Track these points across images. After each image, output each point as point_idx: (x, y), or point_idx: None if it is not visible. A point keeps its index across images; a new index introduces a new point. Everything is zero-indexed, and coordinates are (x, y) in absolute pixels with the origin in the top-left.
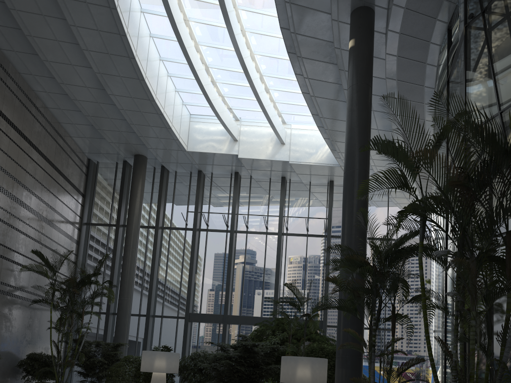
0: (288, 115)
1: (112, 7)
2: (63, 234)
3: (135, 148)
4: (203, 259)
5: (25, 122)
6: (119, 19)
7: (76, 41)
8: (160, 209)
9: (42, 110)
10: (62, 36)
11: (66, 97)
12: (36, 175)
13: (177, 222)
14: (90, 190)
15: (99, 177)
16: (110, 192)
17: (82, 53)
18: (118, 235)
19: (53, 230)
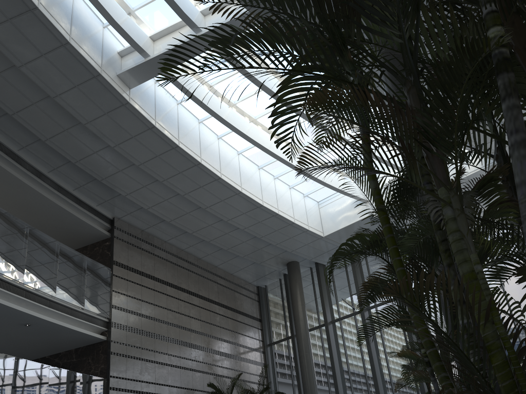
0: None
1: (174, 146)
2: (245, 361)
3: (282, 257)
4: (380, 338)
5: (179, 277)
6: (185, 152)
7: (176, 192)
8: (325, 303)
9: (195, 262)
10: (165, 194)
11: (205, 242)
12: (201, 317)
13: (345, 309)
14: (265, 313)
15: (269, 298)
16: (280, 307)
17: (186, 199)
18: (294, 345)
19: (232, 360)
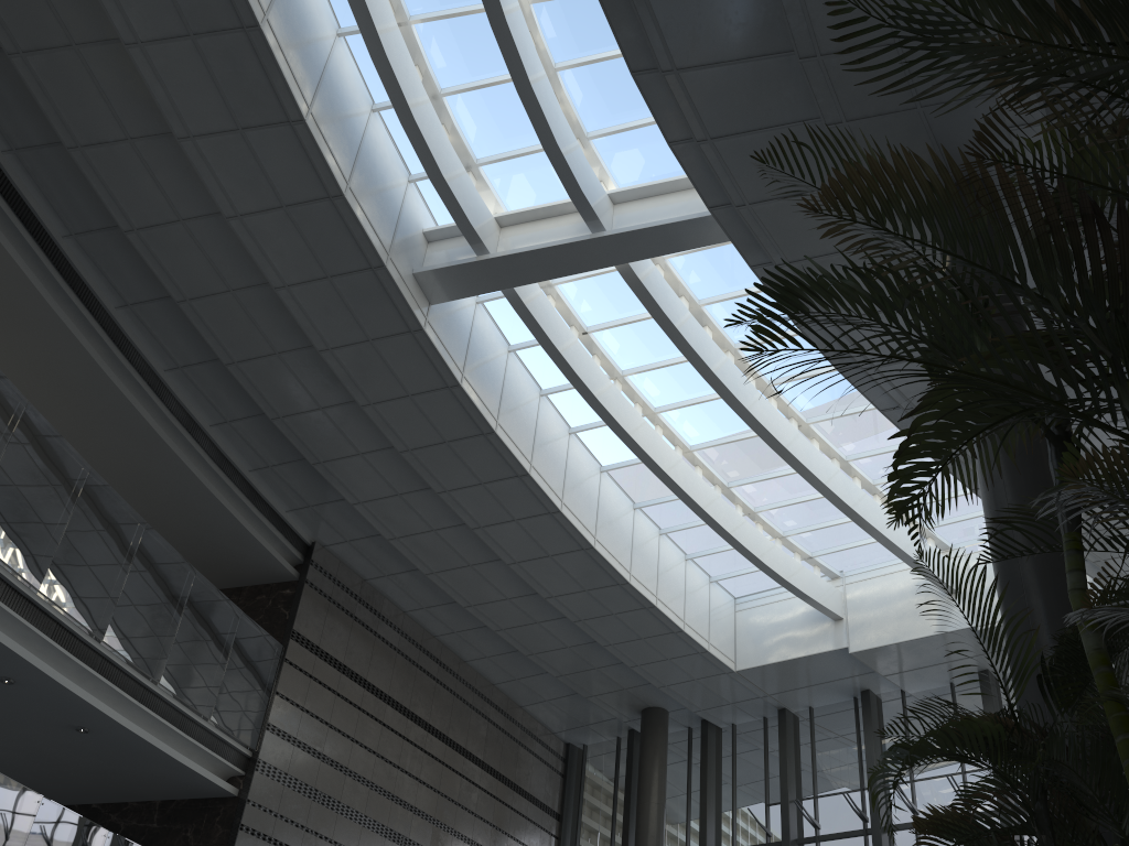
0: (949, 528)
1: (486, 431)
2: None
3: (636, 695)
4: None
5: (416, 692)
6: (504, 448)
7: (460, 519)
8: (707, 811)
9: (454, 667)
10: (437, 519)
11: (486, 631)
12: (441, 785)
13: (748, 833)
14: (572, 803)
15: (588, 774)
16: (608, 799)
17: (477, 537)
18: None
19: None
